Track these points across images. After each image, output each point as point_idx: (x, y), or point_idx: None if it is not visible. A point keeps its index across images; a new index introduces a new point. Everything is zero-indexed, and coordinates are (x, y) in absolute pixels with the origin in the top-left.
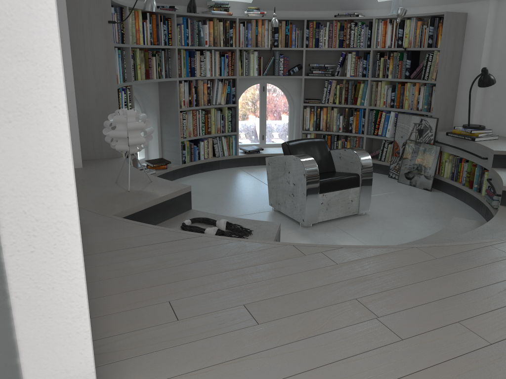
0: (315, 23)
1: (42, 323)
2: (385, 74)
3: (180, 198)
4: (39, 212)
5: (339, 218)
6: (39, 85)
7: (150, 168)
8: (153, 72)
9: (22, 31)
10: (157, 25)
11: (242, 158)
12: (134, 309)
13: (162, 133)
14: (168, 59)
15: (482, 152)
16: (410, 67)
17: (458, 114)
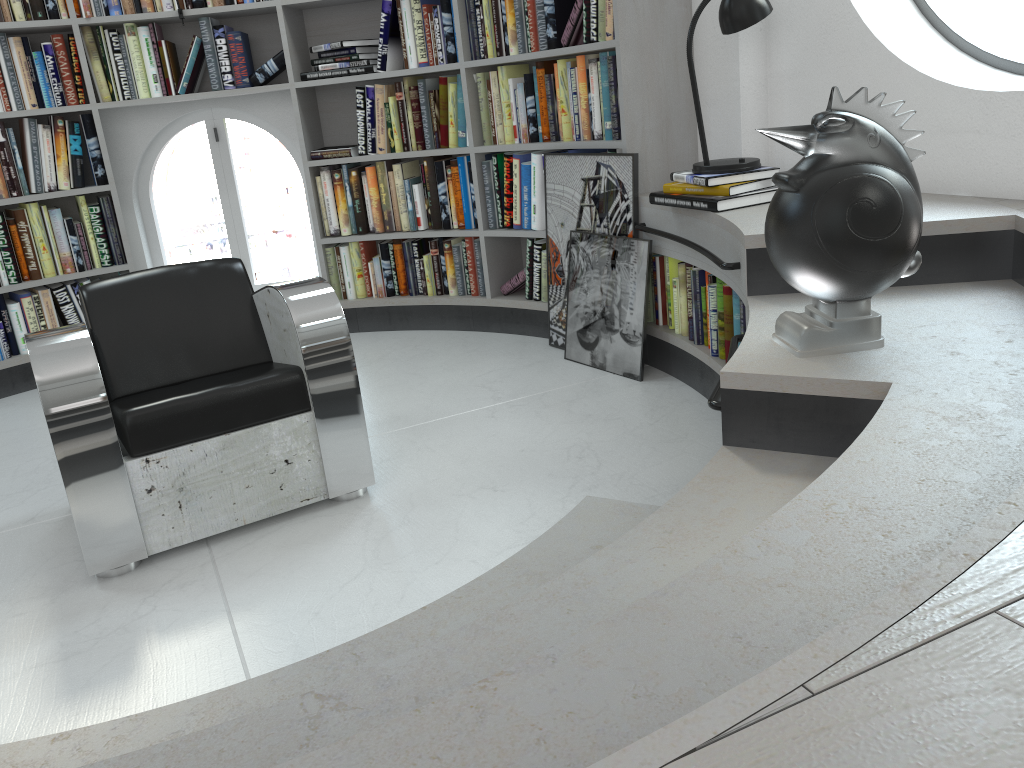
0: None
1: None
2: (500, 45)
3: None
4: None
5: (261, 523)
6: None
7: None
8: None
9: None
10: None
11: None
12: None
13: None
14: None
15: (731, 245)
16: (557, 11)
17: (707, 136)
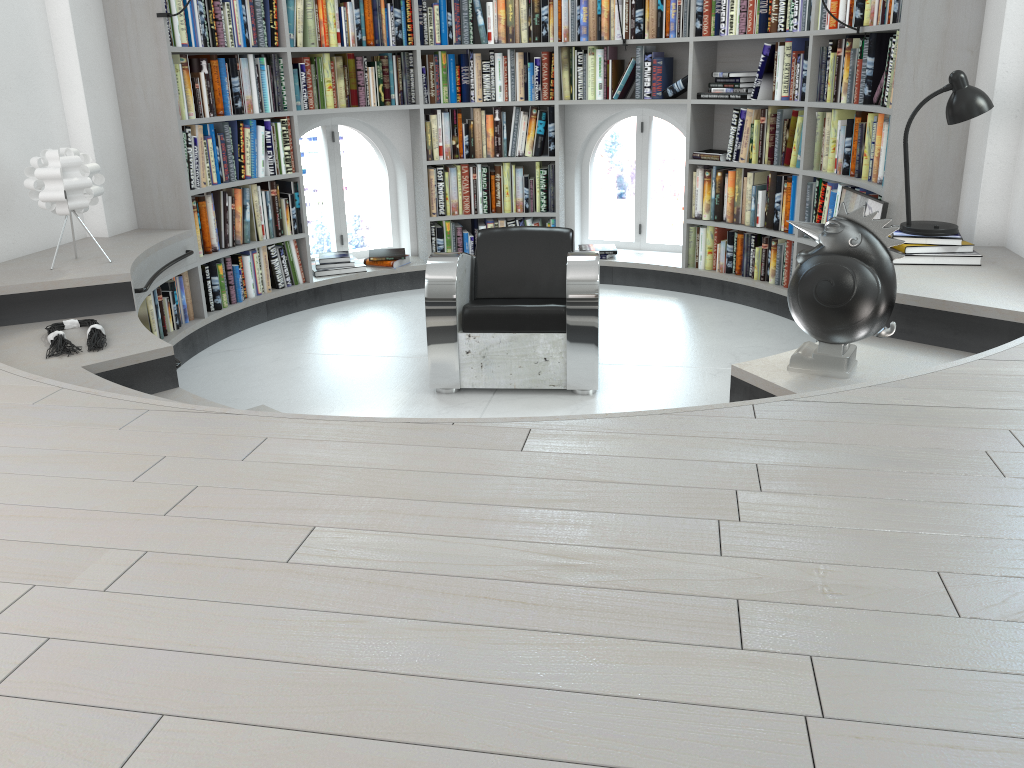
0: None
1: None
2: (836, 92)
3: (104, 289)
4: None
5: (527, 391)
6: None
7: (369, 262)
8: (370, 94)
9: None
10: (375, 11)
11: None
12: None
13: (416, 206)
14: (406, 71)
15: None
16: (875, 74)
17: (964, 197)
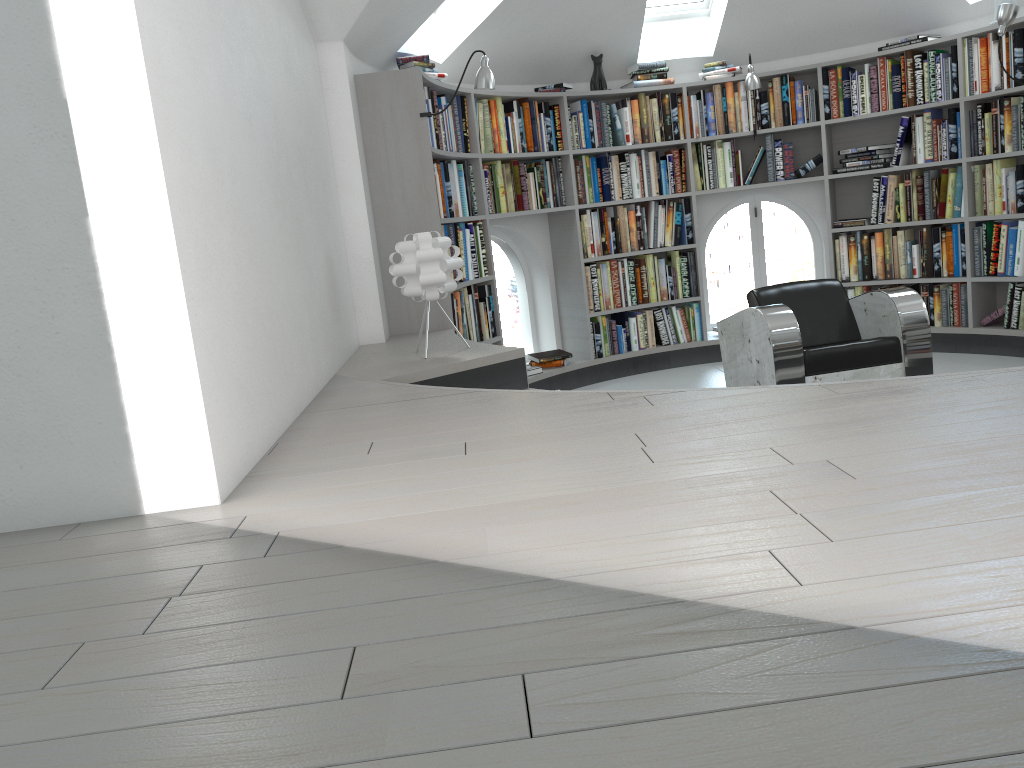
0: (839, 71)
1: (149, 387)
2: (997, 145)
3: (504, 366)
4: (137, 255)
5: None
6: (128, 117)
7: (535, 365)
8: (530, 198)
9: (109, 64)
10: (533, 120)
11: (715, 345)
12: (324, 448)
13: (560, 307)
14: (558, 175)
15: None
16: None
17: None
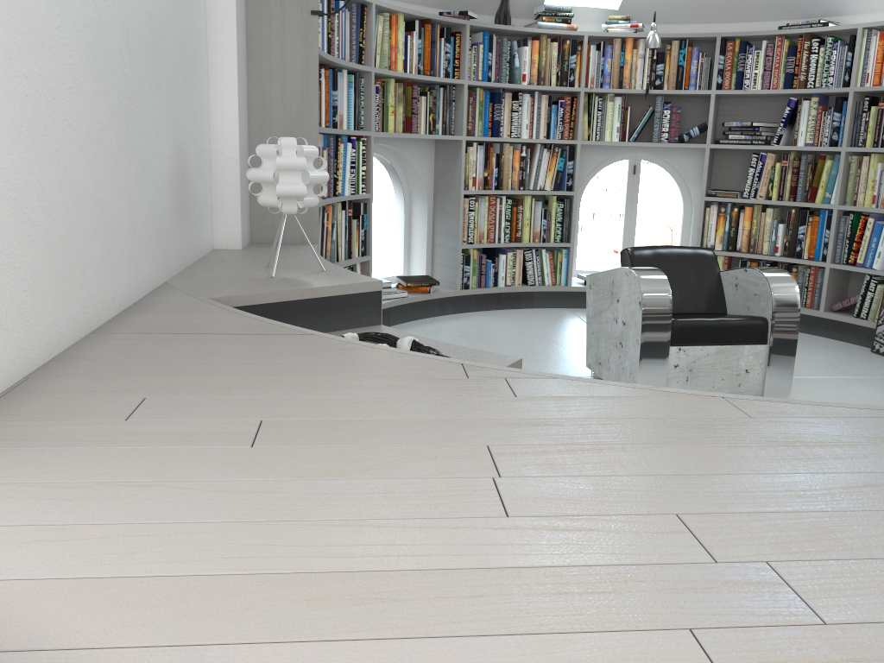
0: (737, 44)
1: None
2: (878, 139)
3: (357, 298)
4: None
5: None
6: None
7: (402, 288)
8: (420, 122)
9: None
10: (433, 43)
11: (577, 292)
12: (77, 398)
13: (435, 234)
14: (451, 104)
15: None
16: None
17: None
